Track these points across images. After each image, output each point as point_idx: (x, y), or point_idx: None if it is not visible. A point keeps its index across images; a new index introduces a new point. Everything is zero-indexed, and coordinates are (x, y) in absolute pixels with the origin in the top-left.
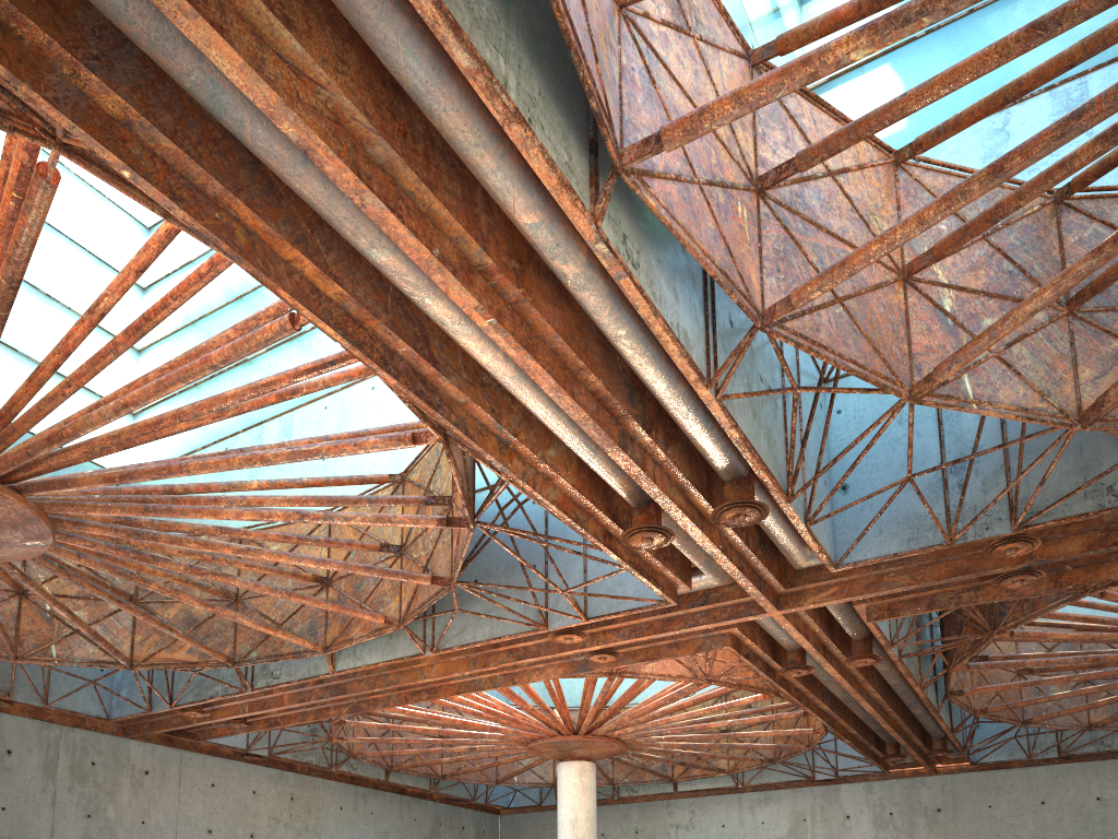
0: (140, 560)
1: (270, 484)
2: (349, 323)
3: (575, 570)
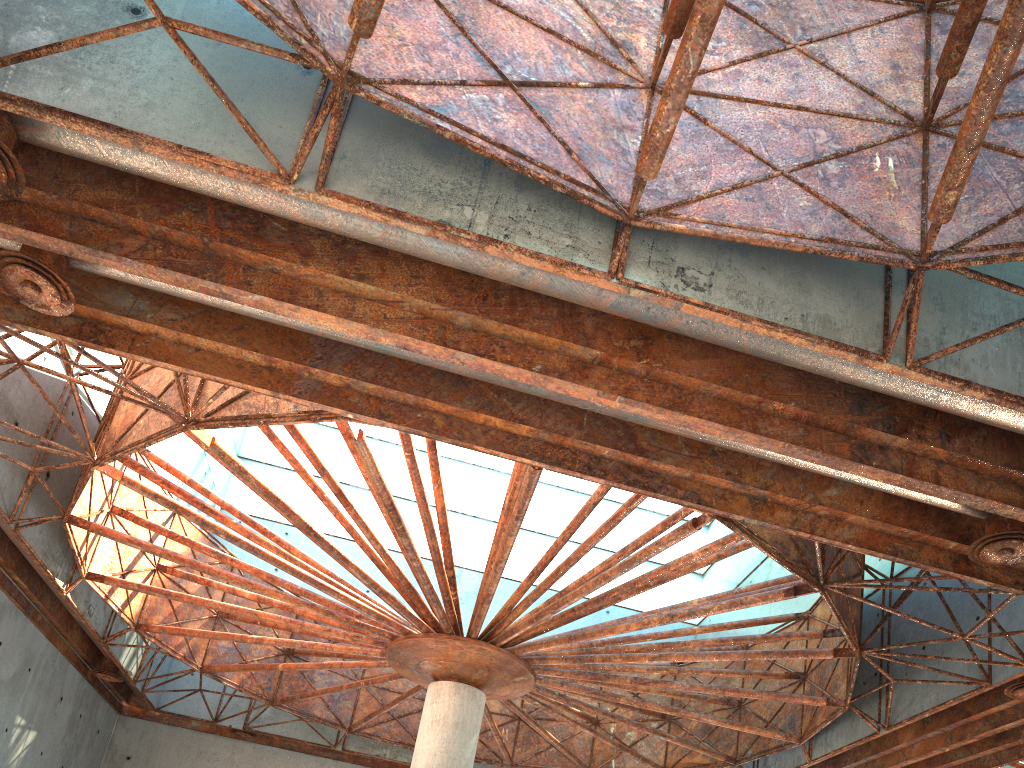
0: (595, 680)
1: (708, 599)
2: (548, 449)
3: (1019, 611)
